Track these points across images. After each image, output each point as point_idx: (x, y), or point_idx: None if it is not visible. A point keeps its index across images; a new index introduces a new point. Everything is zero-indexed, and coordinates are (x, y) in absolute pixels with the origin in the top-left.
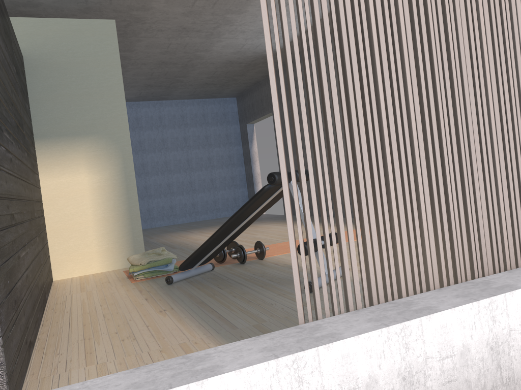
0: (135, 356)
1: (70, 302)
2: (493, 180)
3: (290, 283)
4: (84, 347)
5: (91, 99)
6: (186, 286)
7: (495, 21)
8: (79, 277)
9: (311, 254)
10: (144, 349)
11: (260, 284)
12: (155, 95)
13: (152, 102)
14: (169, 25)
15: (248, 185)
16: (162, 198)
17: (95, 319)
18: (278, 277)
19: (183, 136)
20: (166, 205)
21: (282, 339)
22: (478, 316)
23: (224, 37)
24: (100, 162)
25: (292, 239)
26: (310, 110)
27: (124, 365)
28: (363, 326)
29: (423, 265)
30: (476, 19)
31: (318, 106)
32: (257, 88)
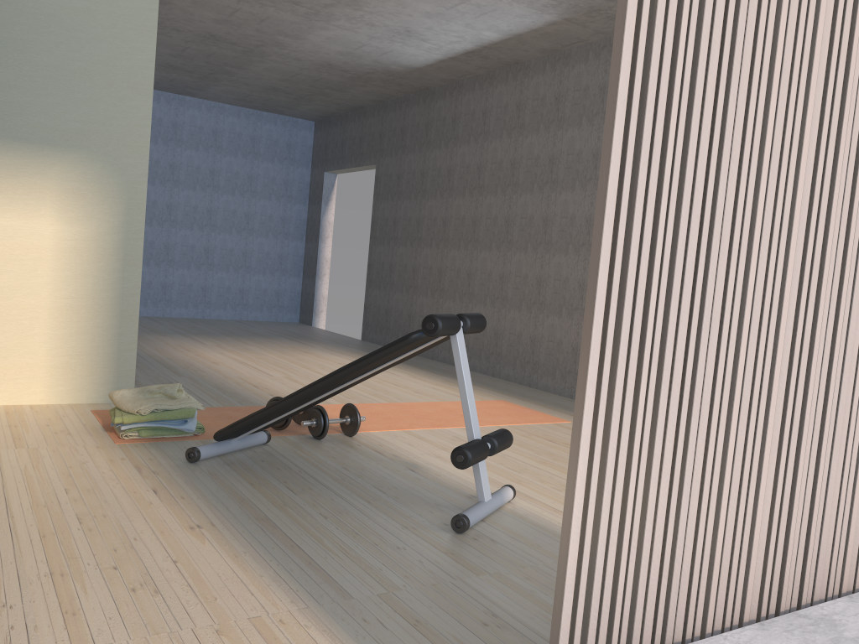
0: (168, 638)
1: (0, 471)
2: (857, 446)
3: (417, 502)
4: (56, 595)
5: (89, 84)
6: (226, 472)
7: None
8: (2, 407)
9: (599, 554)
10: (182, 620)
11: (364, 496)
12: (176, 85)
13: (167, 95)
14: None
15: (305, 275)
16: (151, 268)
17: (63, 524)
18: (392, 485)
19: (211, 168)
20: (155, 280)
21: None
22: None
23: (335, 25)
24: (83, 204)
25: (578, 525)
26: (648, 298)
27: None
28: None
29: (742, 580)
30: None
31: (662, 292)
32: (358, 117)
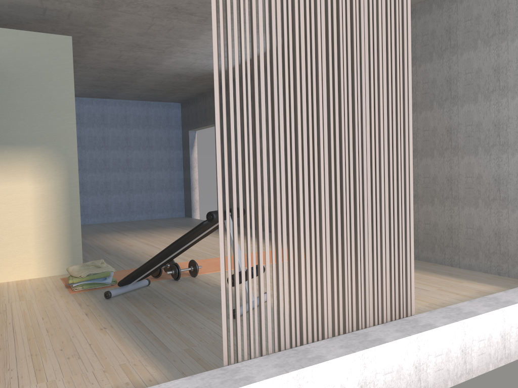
0: (81, 375)
1: (11, 312)
2: (379, 254)
3: (219, 306)
4: (33, 363)
5: (42, 110)
6: (124, 302)
7: (391, 133)
8: (15, 281)
9: (237, 312)
10: (89, 368)
11: (192, 305)
12: (100, 94)
13: (96, 100)
14: (123, 41)
15: (185, 189)
16: (98, 196)
17: (39, 333)
18: (208, 299)
19: (125, 136)
20: (101, 203)
21: (210, 380)
22: (353, 364)
23: (175, 55)
24: (45, 172)
25: (224, 301)
26: (246, 203)
27: (72, 384)
28: (270, 371)
29: (320, 320)
30: (377, 132)
31: (252, 199)
32: (202, 98)
